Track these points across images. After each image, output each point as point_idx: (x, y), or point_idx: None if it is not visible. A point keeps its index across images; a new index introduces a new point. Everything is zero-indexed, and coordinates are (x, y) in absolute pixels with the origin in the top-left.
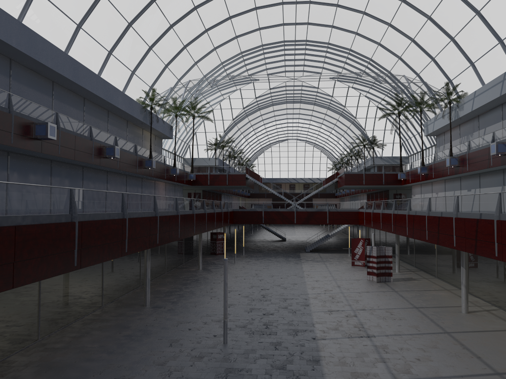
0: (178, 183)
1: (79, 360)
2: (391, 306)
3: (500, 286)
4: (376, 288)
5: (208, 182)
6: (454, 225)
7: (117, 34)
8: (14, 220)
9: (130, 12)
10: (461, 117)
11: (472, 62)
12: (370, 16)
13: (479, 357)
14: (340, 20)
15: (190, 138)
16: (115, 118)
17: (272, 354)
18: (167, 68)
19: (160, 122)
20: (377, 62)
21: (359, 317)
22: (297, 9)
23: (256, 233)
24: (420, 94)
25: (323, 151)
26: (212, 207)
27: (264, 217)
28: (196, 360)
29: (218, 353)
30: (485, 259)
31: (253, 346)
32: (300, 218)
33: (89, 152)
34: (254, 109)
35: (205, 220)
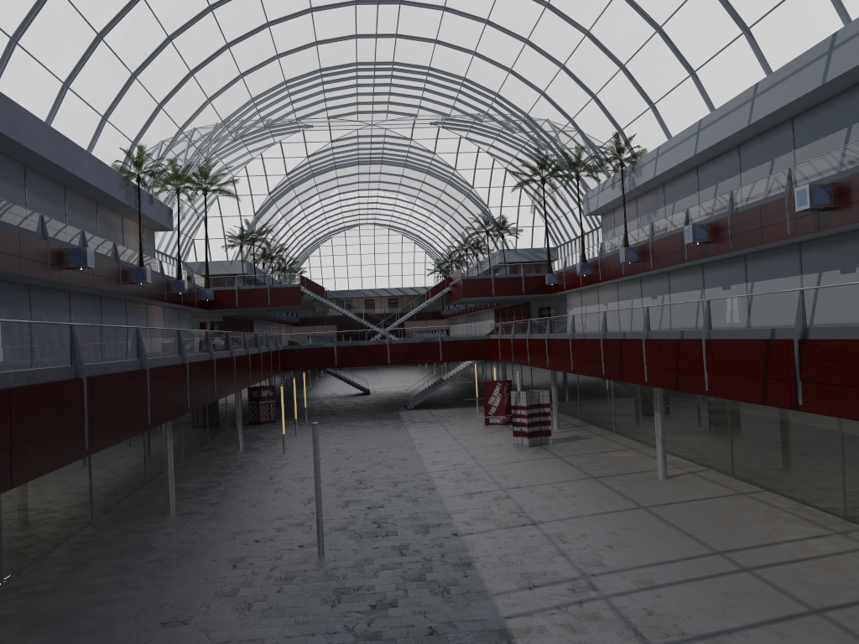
0: (186, 306)
1: (89, 604)
2: (557, 478)
3: (708, 436)
4: (530, 456)
5: (236, 302)
6: (645, 350)
7: (79, 54)
8: (5, 380)
9: (100, 15)
10: (639, 186)
11: (652, 103)
12: (497, 27)
13: (690, 534)
14: (449, 32)
15: (195, 228)
16: (77, 198)
17: (398, 562)
18: (162, 110)
19: (152, 202)
20: (508, 99)
21: (515, 498)
22: (379, 12)
23: (317, 385)
24: (576, 151)
25: (419, 243)
26: (255, 344)
27: (338, 357)
28: (284, 583)
29: (315, 570)
30: (686, 399)
31: (367, 554)
32: (397, 354)
33: (43, 261)
34: (305, 175)
35: (248, 367)
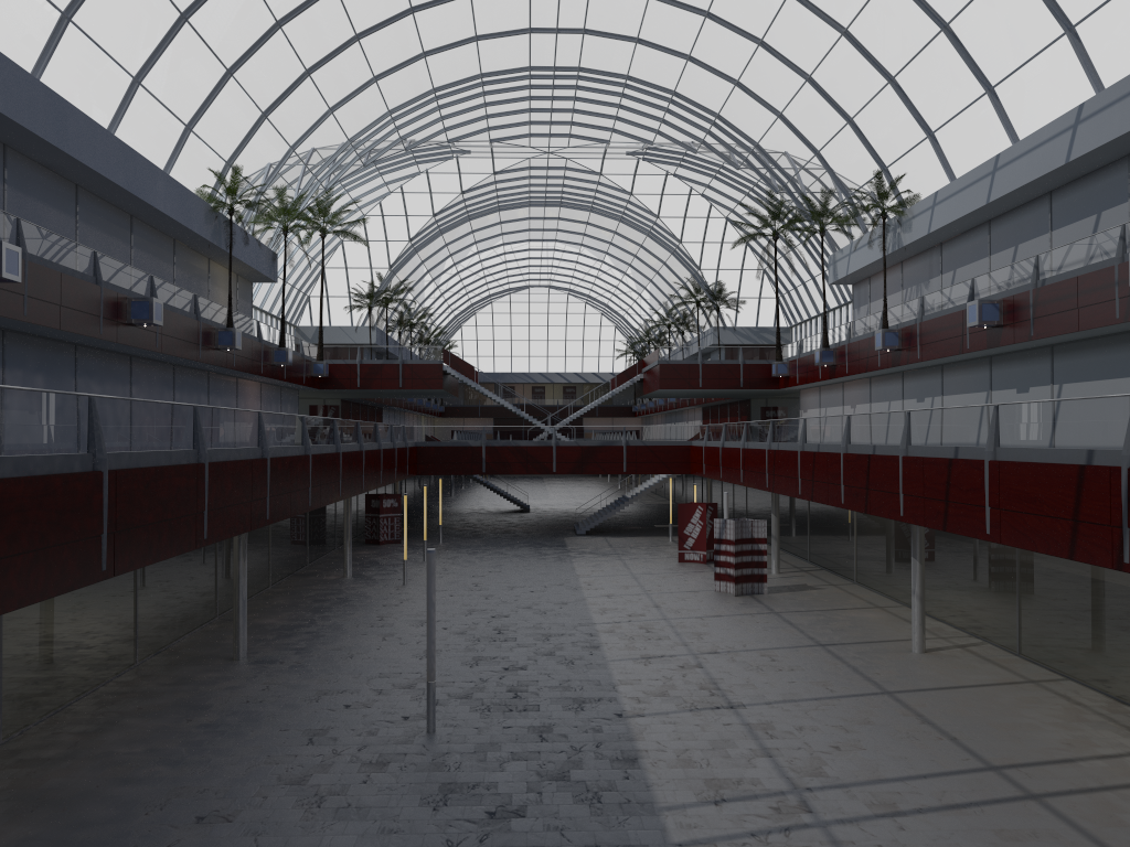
0: (290, 383)
1: (105, 781)
2: (770, 643)
3: (987, 597)
4: (736, 609)
5: (357, 381)
6: (902, 472)
7: (155, 39)
8: None
9: None
10: (907, 245)
11: (931, 132)
12: (721, 22)
13: (953, 737)
14: (655, 28)
15: (311, 282)
16: (147, 232)
17: (535, 751)
18: (267, 121)
19: (249, 243)
20: (732, 122)
21: (709, 668)
22: None
23: (462, 496)
24: (822, 196)
25: (608, 314)
26: (374, 437)
27: (486, 460)
28: (374, 770)
29: (419, 754)
30: (958, 542)
31: (493, 735)
32: (566, 461)
33: (92, 312)
34: (458, 217)
35: (361, 468)
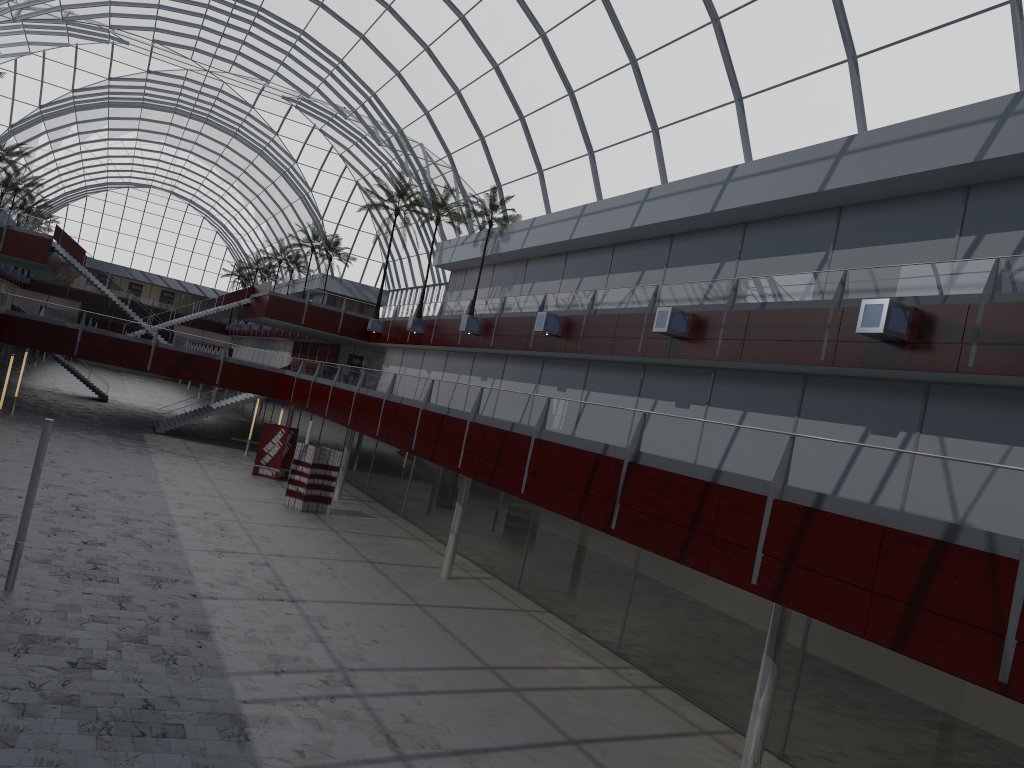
0: None
1: None
2: (328, 554)
3: (504, 543)
4: (302, 522)
5: None
6: (467, 433)
7: None
8: None
9: None
10: (503, 253)
11: (541, 169)
12: (398, 19)
13: (464, 643)
14: (340, 1)
15: None
16: None
17: (115, 616)
18: None
19: None
20: (385, 104)
21: (275, 568)
22: None
23: (34, 372)
24: (444, 191)
25: (223, 234)
26: None
27: (81, 344)
28: None
29: None
30: (491, 497)
31: (74, 599)
32: (162, 362)
33: None
34: (98, 101)
35: None
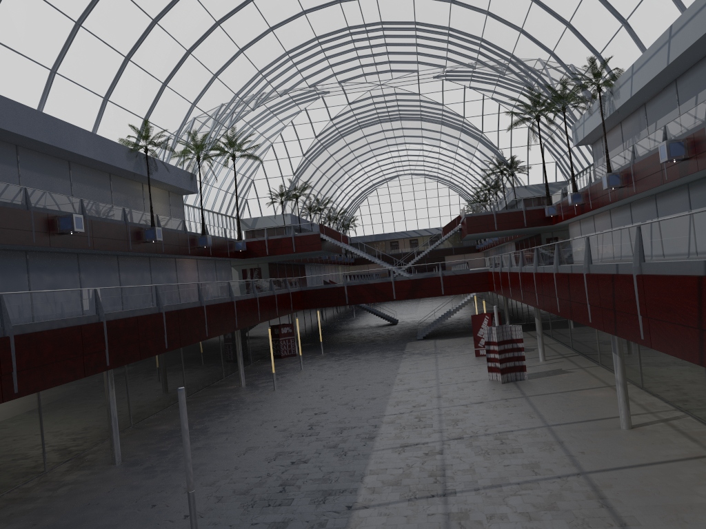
0: (217, 257)
1: None
2: (507, 426)
3: (685, 378)
4: (497, 395)
5: (266, 251)
6: (587, 286)
7: (59, 41)
8: None
9: (72, 3)
10: (619, 109)
11: (624, 20)
12: None
13: (624, 523)
14: None
15: (246, 190)
16: (85, 171)
17: None
18: (168, 88)
19: (169, 170)
20: (492, 42)
21: (447, 454)
22: None
23: (360, 316)
24: (561, 84)
25: (452, 187)
26: (251, 289)
27: (348, 295)
28: None
29: None
30: None
31: None
32: (401, 290)
33: (24, 229)
34: (334, 136)
35: (233, 313)
